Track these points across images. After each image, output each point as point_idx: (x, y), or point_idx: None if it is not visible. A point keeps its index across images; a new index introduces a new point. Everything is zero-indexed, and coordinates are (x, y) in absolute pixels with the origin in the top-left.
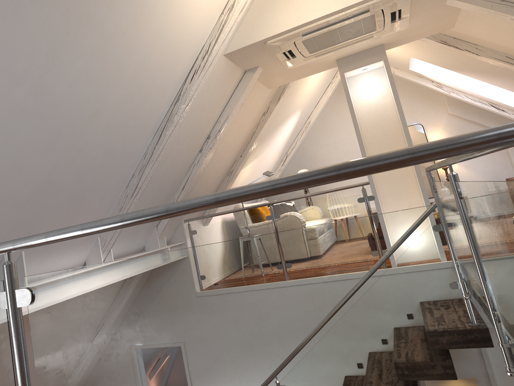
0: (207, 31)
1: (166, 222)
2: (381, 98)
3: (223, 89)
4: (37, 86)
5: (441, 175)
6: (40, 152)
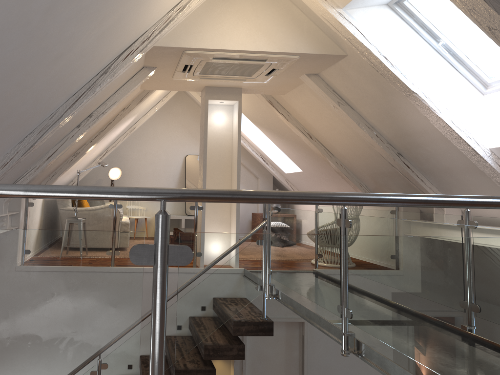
0: (156, 20)
1: None
2: (225, 130)
3: (125, 76)
4: (53, 5)
5: None
6: (1, 77)
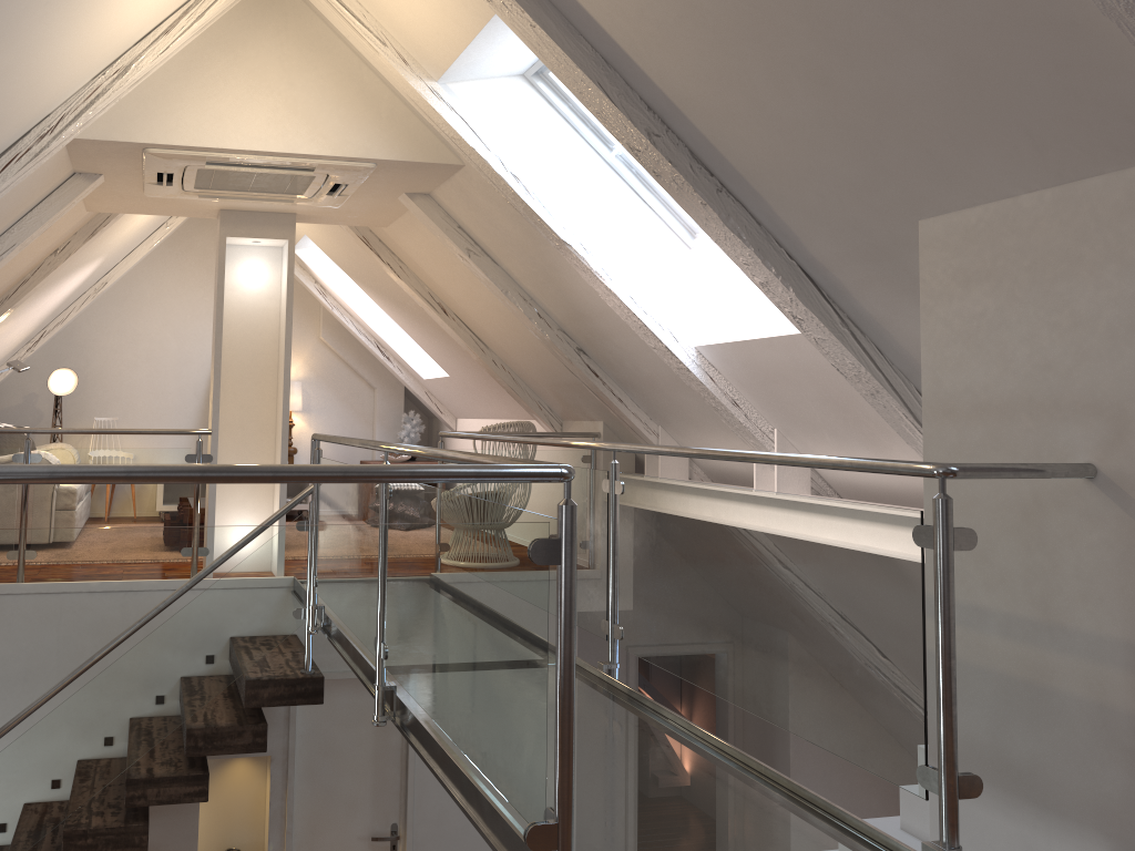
0: (67, 94)
1: None
2: (265, 298)
3: (28, 194)
4: None
5: None
6: None
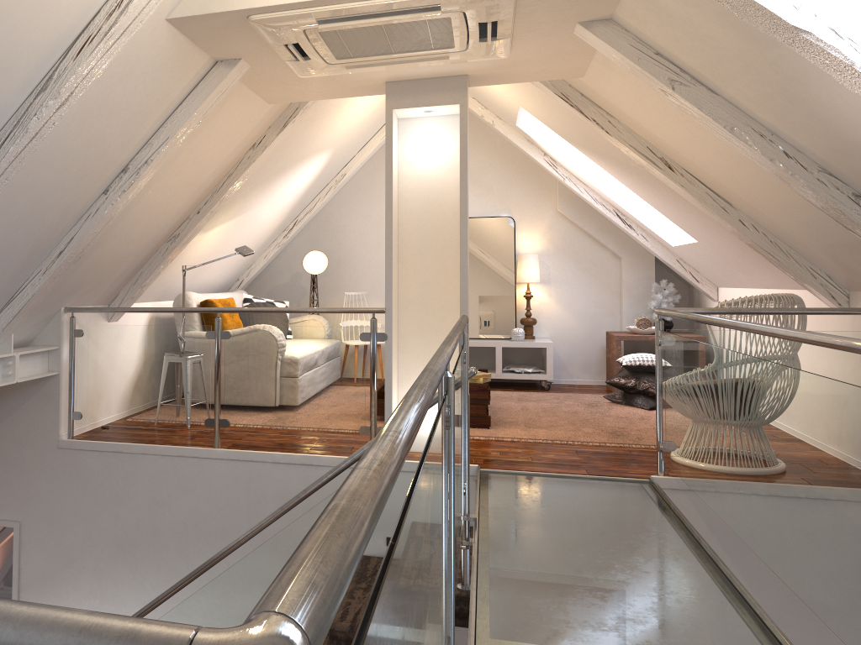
0: None
1: (17, 310)
2: (443, 169)
3: (162, 86)
4: None
5: (520, 306)
6: None
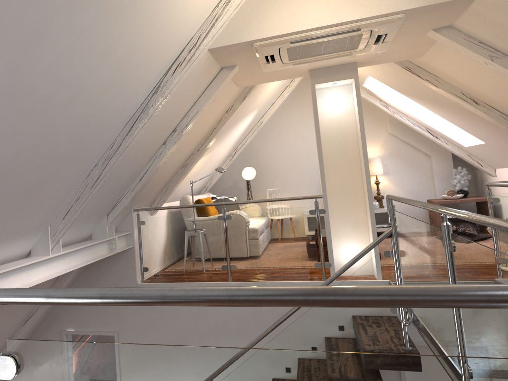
0: (199, 23)
1: (118, 212)
2: (345, 115)
3: (198, 84)
4: (15, 63)
5: (372, 189)
6: (5, 136)
